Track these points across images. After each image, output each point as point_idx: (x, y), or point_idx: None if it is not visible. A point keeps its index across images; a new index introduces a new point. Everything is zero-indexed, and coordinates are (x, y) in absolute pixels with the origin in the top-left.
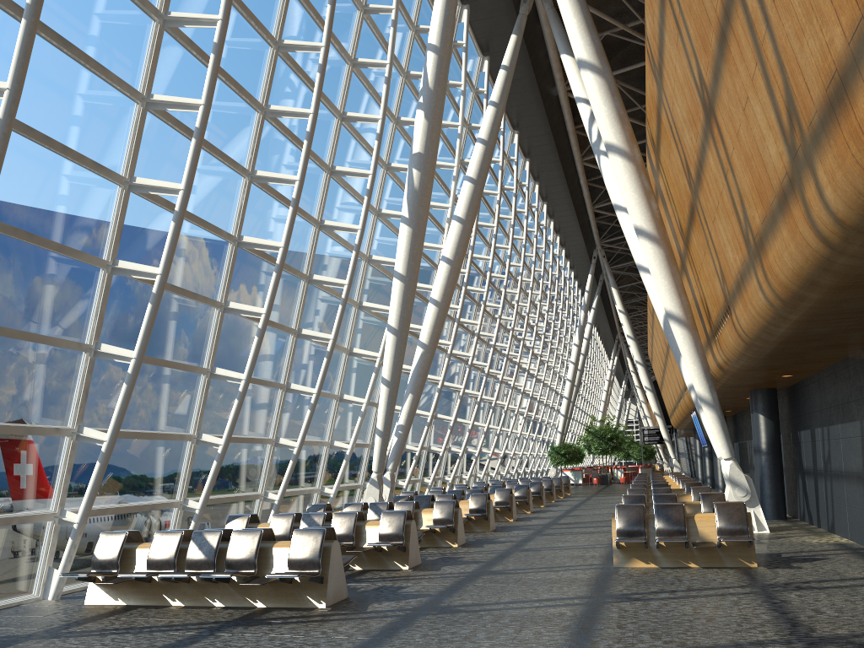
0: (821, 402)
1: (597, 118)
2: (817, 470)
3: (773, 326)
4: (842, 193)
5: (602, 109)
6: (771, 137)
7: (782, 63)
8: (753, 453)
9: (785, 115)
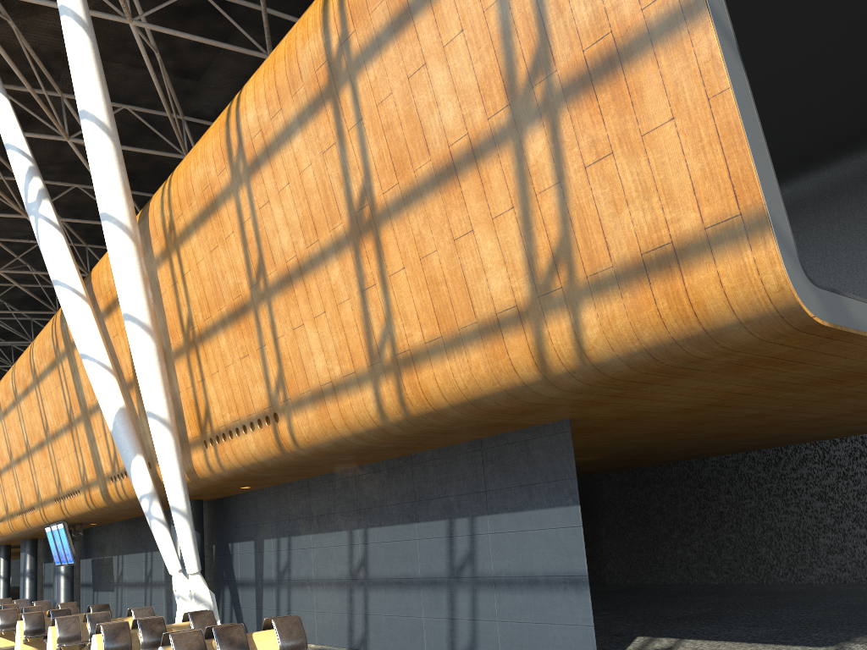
0: (279, 513)
1: (98, 181)
2: (262, 580)
3: (356, 437)
4: (614, 336)
5: (107, 173)
6: (502, 272)
7: (569, 218)
8: (126, 569)
9: (545, 259)
